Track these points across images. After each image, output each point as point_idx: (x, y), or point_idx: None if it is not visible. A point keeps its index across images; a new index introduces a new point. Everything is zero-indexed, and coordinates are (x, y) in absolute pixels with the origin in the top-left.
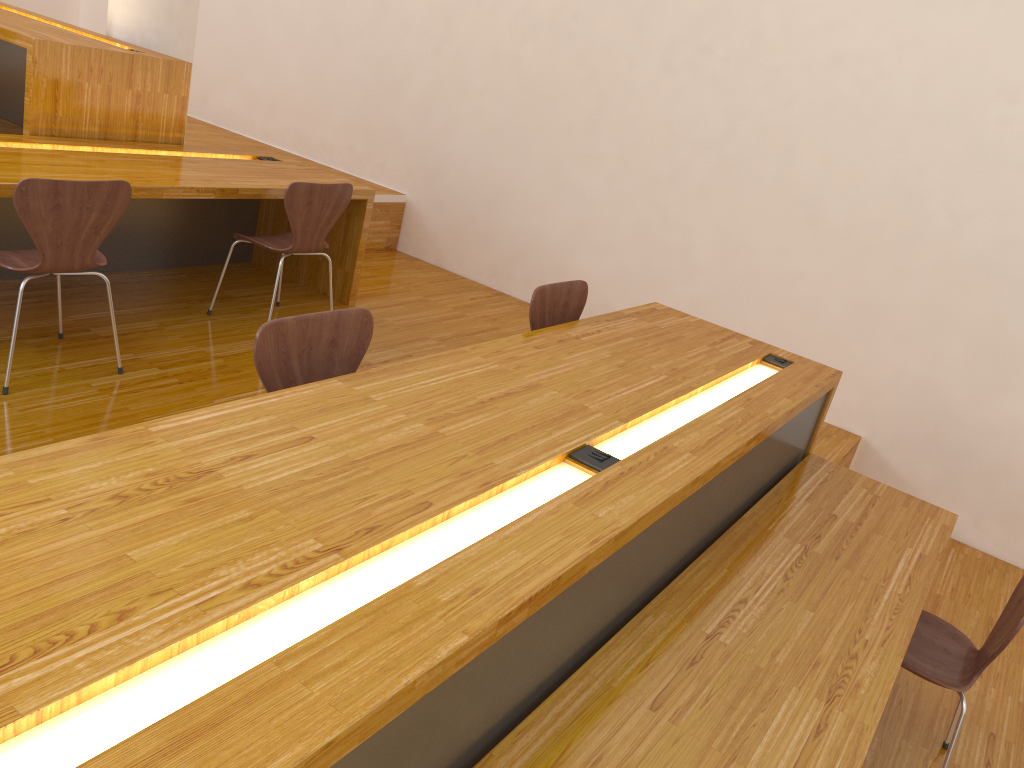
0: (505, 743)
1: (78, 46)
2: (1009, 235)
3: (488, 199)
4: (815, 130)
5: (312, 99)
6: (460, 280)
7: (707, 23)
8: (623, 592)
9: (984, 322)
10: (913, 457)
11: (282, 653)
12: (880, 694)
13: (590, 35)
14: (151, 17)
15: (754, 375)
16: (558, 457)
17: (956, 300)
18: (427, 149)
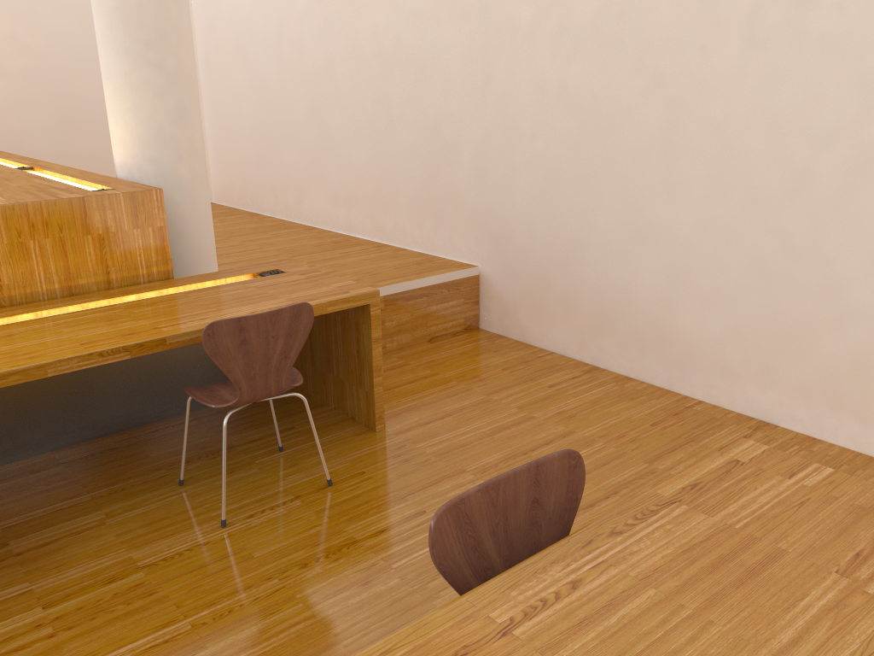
0: None
1: (9, 204)
2: None
3: (562, 257)
4: None
5: (379, 182)
6: (544, 358)
7: None
8: None
9: None
10: None
11: None
12: None
13: (644, 32)
14: (143, 147)
15: None
16: None
17: None
18: (490, 212)
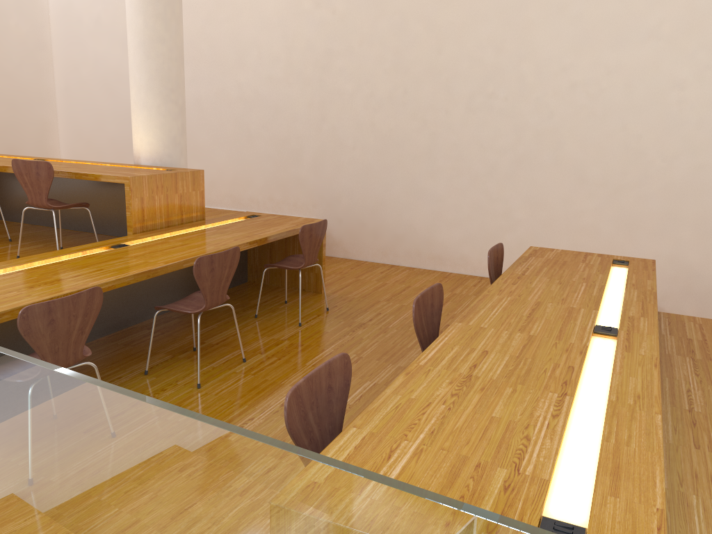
0: None
1: (150, 175)
2: (700, 163)
3: (371, 210)
4: (570, 128)
5: (238, 174)
6: (365, 263)
7: (489, 80)
8: None
9: (699, 215)
10: (678, 303)
11: (603, 437)
12: None
13: (417, 101)
14: (164, 147)
15: (617, 272)
16: (592, 333)
17: (679, 206)
18: (324, 188)
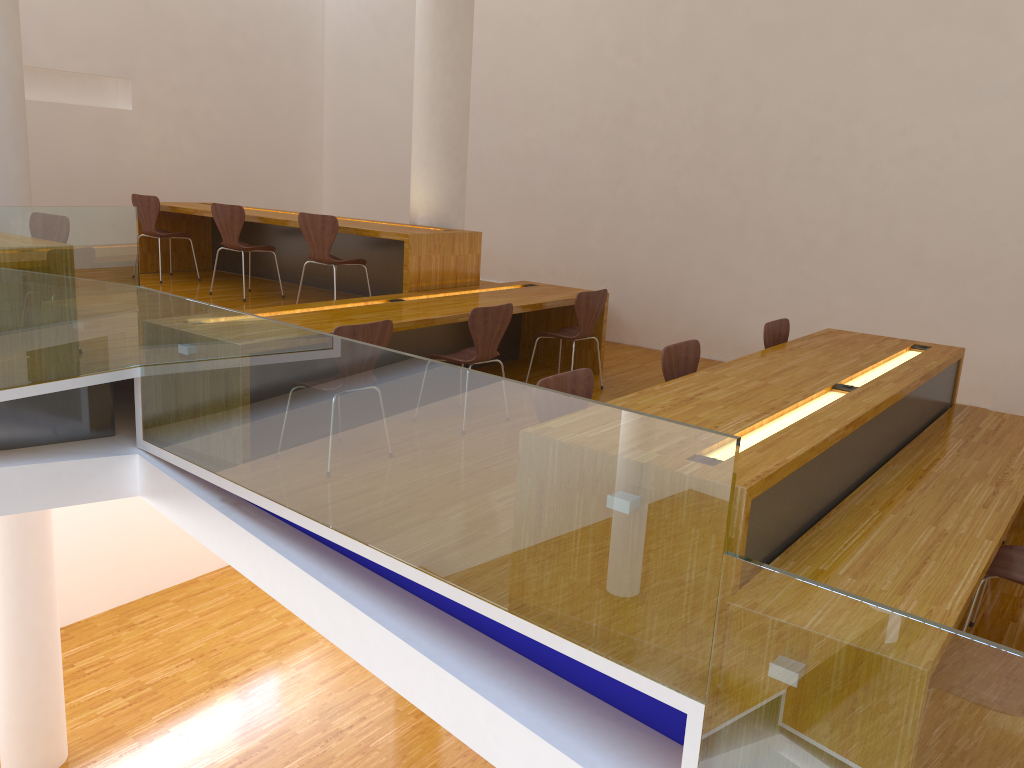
0: (847, 499)
1: (429, 234)
2: None
3: (667, 290)
4: (907, 200)
5: (518, 242)
6: (656, 352)
7: (814, 143)
8: (876, 448)
9: None
10: None
11: (777, 432)
12: (1023, 483)
13: (728, 164)
14: (442, 207)
15: (909, 355)
16: (828, 387)
17: None
18: (614, 263)
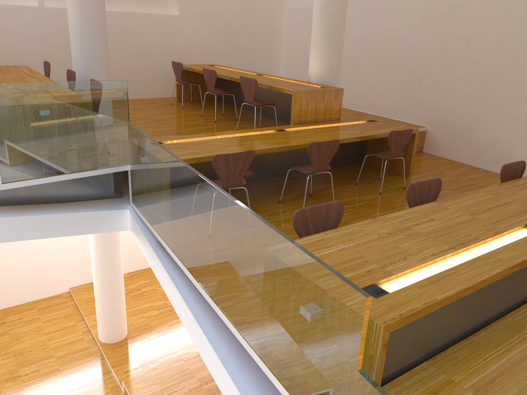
0: (510, 313)
1: (307, 90)
2: None
3: (467, 125)
4: None
5: (380, 90)
6: (455, 163)
7: None
8: None
9: None
10: None
11: (448, 269)
12: None
13: (516, 45)
14: (325, 72)
15: None
16: (521, 226)
17: None
18: (435, 106)
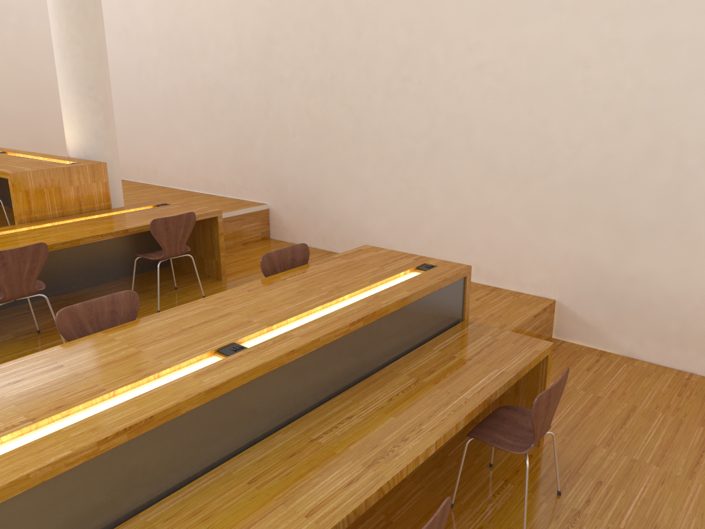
0: (149, 509)
1: (36, 170)
2: (608, 151)
3: (311, 196)
4: (479, 112)
5: (208, 159)
6: None
7: (403, 63)
8: (250, 421)
9: (608, 210)
10: (590, 307)
11: None
12: (408, 458)
13: (343, 86)
14: (87, 141)
15: (402, 280)
16: (207, 353)
17: (588, 199)
18: (273, 174)
